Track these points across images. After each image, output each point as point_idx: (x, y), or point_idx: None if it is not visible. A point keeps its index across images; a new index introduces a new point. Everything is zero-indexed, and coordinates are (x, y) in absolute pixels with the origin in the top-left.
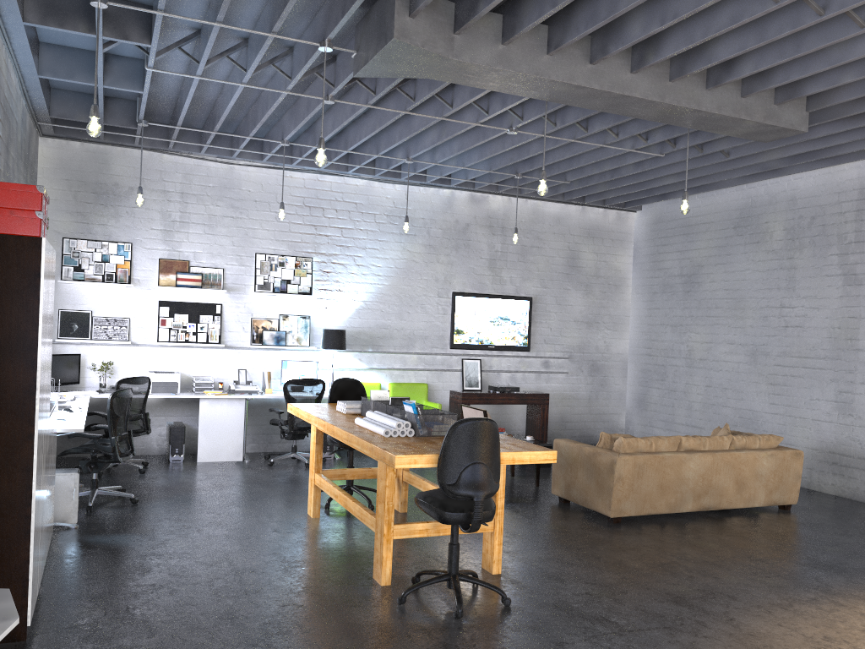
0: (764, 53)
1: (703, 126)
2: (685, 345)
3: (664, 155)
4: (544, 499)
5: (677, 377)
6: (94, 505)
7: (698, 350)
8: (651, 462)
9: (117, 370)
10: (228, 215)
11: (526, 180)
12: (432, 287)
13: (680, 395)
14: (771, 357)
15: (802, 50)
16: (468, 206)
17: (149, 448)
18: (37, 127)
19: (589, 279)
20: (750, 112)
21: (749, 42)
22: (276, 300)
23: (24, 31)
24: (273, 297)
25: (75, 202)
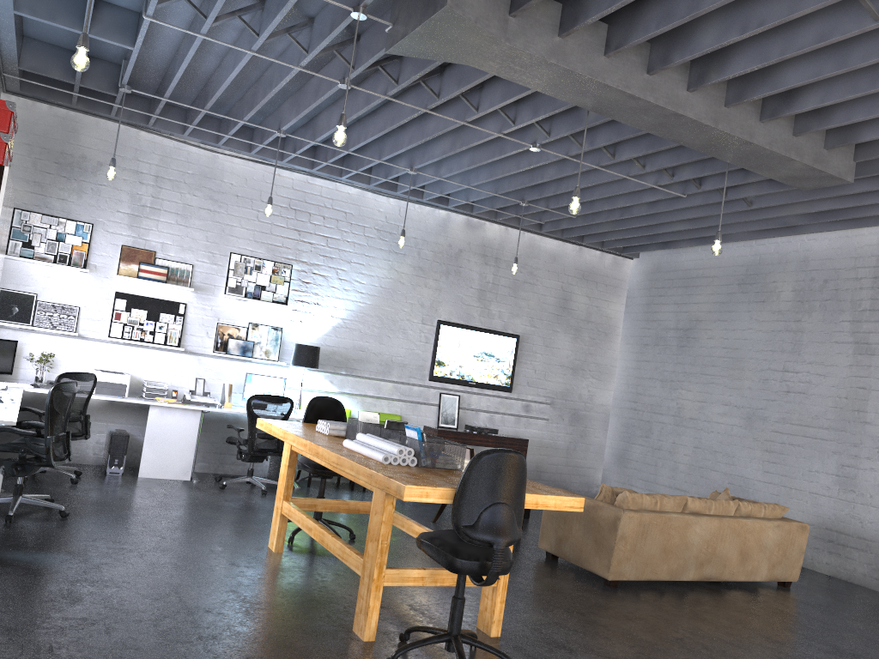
0: (832, 86)
1: (747, 162)
2: (675, 402)
3: (686, 195)
4: (529, 553)
5: (664, 435)
6: (14, 515)
7: (688, 408)
8: (657, 522)
9: (58, 364)
10: (205, 208)
11: (530, 209)
12: (416, 312)
13: (665, 454)
14: (769, 423)
15: (878, 85)
16: (463, 231)
17: (84, 456)
18: (2, 79)
19: (579, 323)
20: (800, 153)
21: (826, 69)
22: (247, 306)
23: None
24: (244, 303)
25: (34, 170)
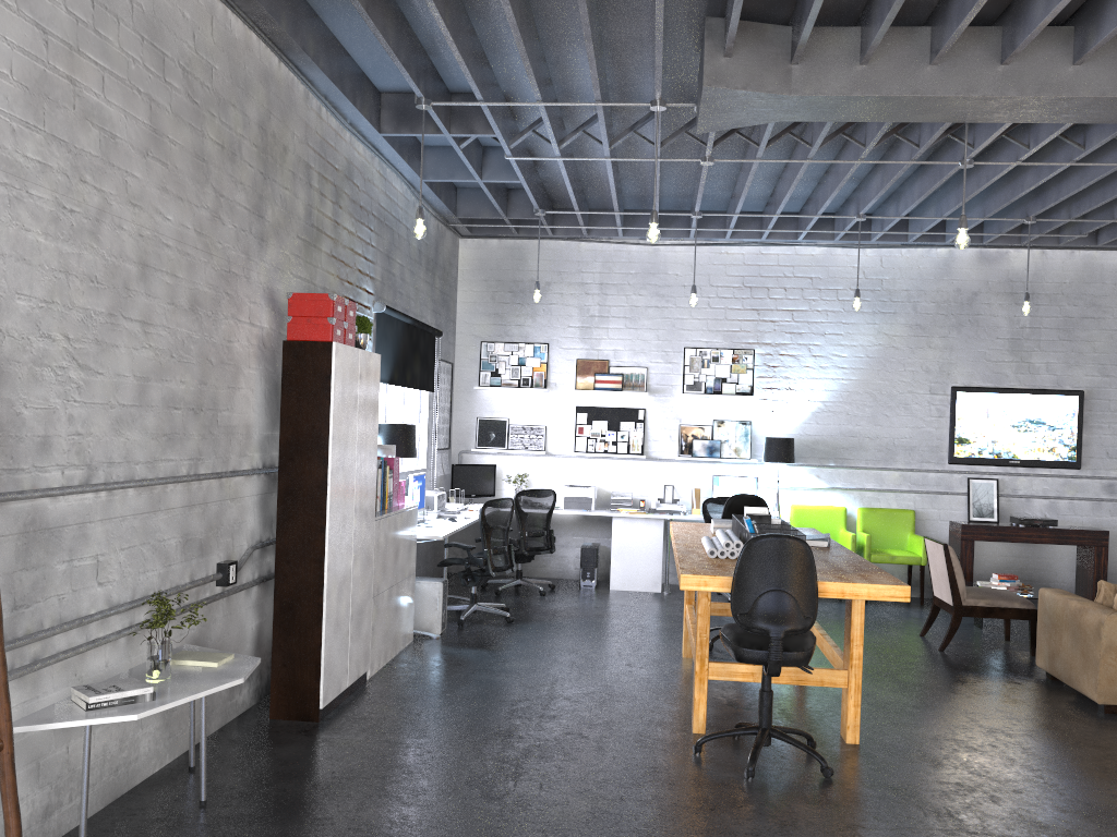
0: None
1: None
2: None
3: None
4: (1024, 673)
5: None
6: (470, 620)
7: None
8: None
9: (534, 483)
10: (652, 305)
11: (1052, 224)
12: (920, 381)
13: None
14: None
15: None
16: (975, 268)
17: (566, 571)
18: (451, 229)
19: None
20: None
21: None
22: (709, 403)
23: (386, 142)
24: (705, 400)
25: (493, 303)
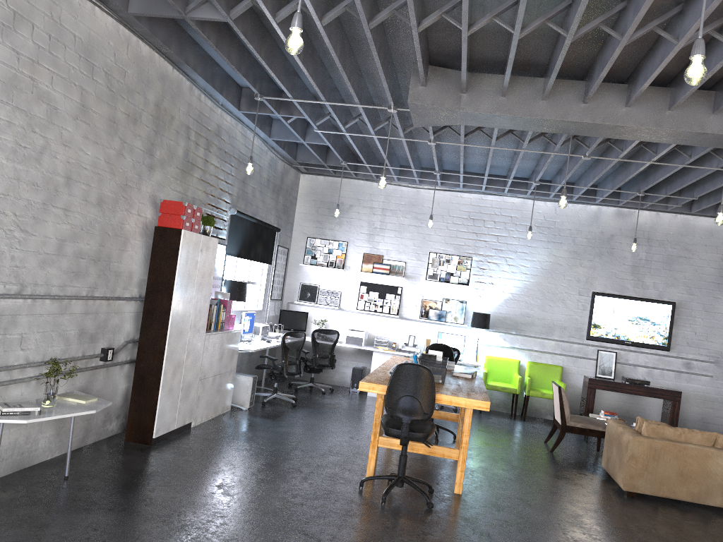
0: None
1: None
2: None
3: None
4: (594, 469)
5: None
6: (270, 403)
7: None
8: (670, 449)
9: (330, 326)
10: (412, 224)
11: (658, 197)
12: (573, 286)
13: None
14: None
15: None
16: (614, 220)
17: (345, 382)
18: (294, 168)
19: None
20: None
21: None
22: (441, 287)
23: (244, 115)
24: (439, 285)
25: (316, 214)
